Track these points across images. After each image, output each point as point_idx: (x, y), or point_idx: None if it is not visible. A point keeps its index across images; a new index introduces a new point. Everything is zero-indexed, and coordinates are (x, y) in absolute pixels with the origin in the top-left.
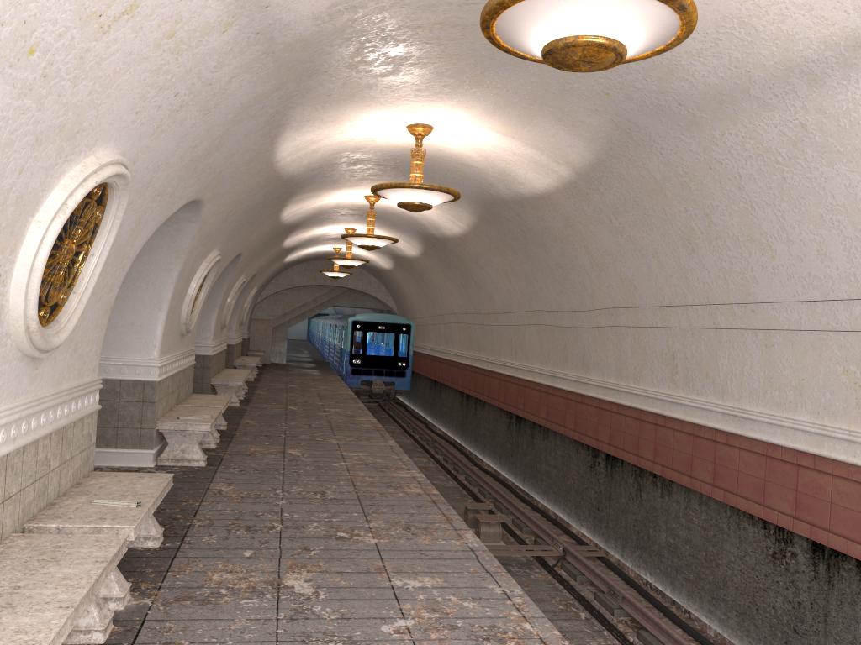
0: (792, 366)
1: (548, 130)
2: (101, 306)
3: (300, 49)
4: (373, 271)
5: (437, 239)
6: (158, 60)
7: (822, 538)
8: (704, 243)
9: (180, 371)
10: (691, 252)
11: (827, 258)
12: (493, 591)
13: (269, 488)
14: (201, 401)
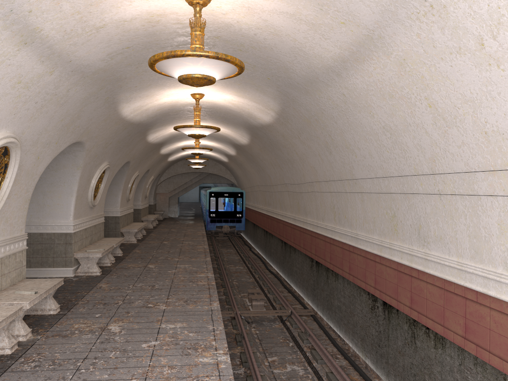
0: (371, 211)
1: (255, 94)
2: (21, 199)
3: (103, 72)
4: (221, 163)
5: (239, 146)
6: (17, 92)
7: (383, 298)
8: (333, 149)
9: (92, 226)
10: (330, 153)
11: (372, 157)
12: (208, 328)
13: (127, 284)
14: (105, 241)
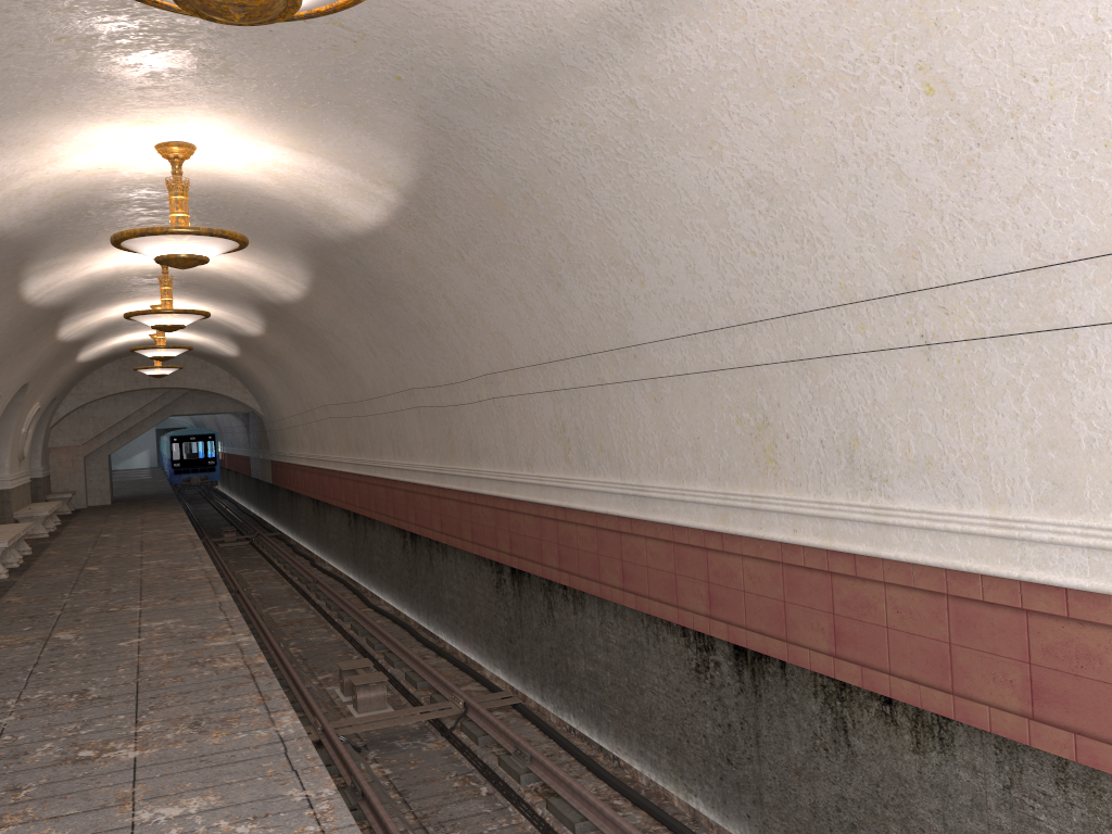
0: (685, 422)
1: (348, 138)
2: None
3: None
4: (219, 361)
5: (277, 308)
6: None
7: (741, 639)
8: (568, 273)
9: None
10: (558, 287)
11: (698, 276)
12: (290, 799)
13: None
14: None
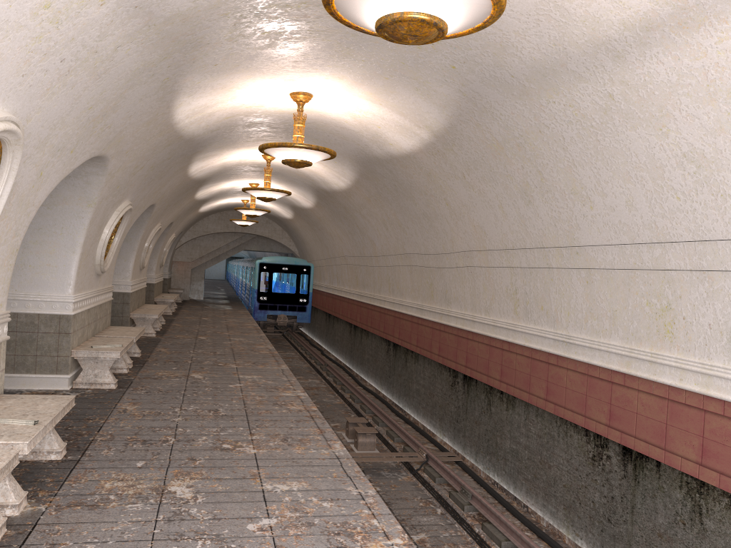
0: (607, 299)
1: (408, 98)
2: (6, 248)
3: (180, 22)
4: (278, 220)
5: (327, 193)
6: (38, 28)
7: (630, 443)
8: (538, 195)
9: (96, 306)
10: (528, 203)
11: (634, 208)
12: (350, 493)
13: (169, 407)
14: (116, 332)
